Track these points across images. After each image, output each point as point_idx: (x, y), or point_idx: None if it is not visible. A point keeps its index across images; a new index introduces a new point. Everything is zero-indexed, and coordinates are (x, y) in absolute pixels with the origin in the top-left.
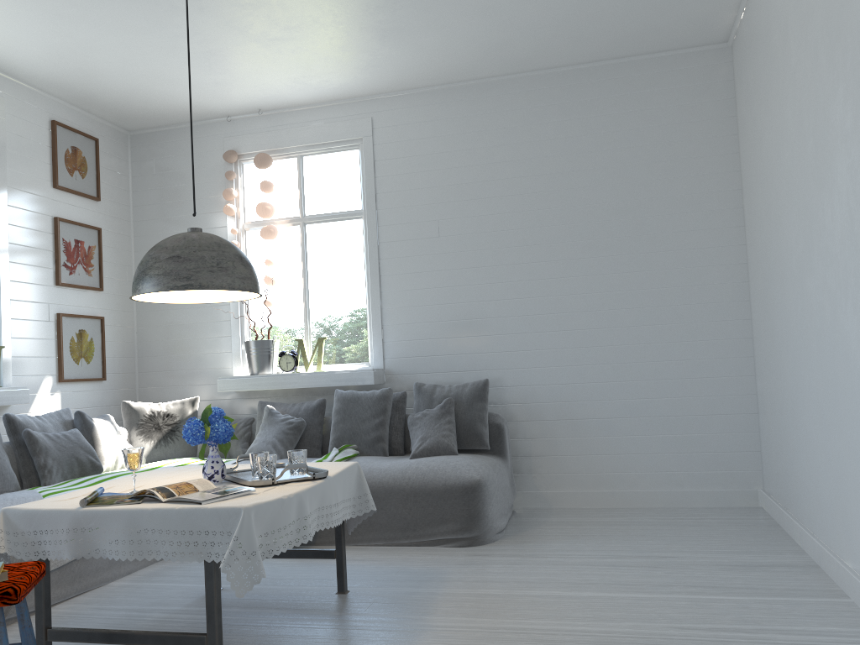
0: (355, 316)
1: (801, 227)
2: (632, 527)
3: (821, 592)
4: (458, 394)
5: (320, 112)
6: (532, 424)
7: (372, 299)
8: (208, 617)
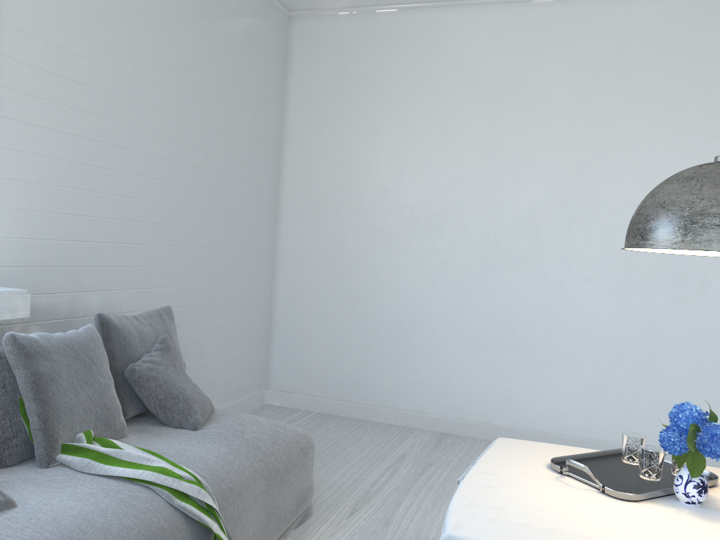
0: None
1: (469, 216)
2: None
3: None
4: (158, 328)
5: None
6: None
7: None
8: None
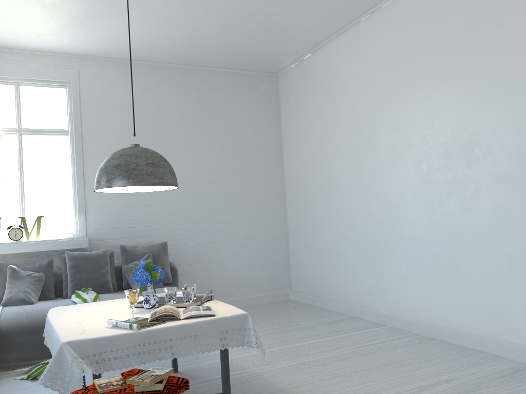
0: (62, 201)
1: (351, 170)
2: (254, 315)
3: (375, 325)
4: (151, 251)
5: (37, 57)
6: (182, 267)
7: (78, 190)
8: (225, 382)
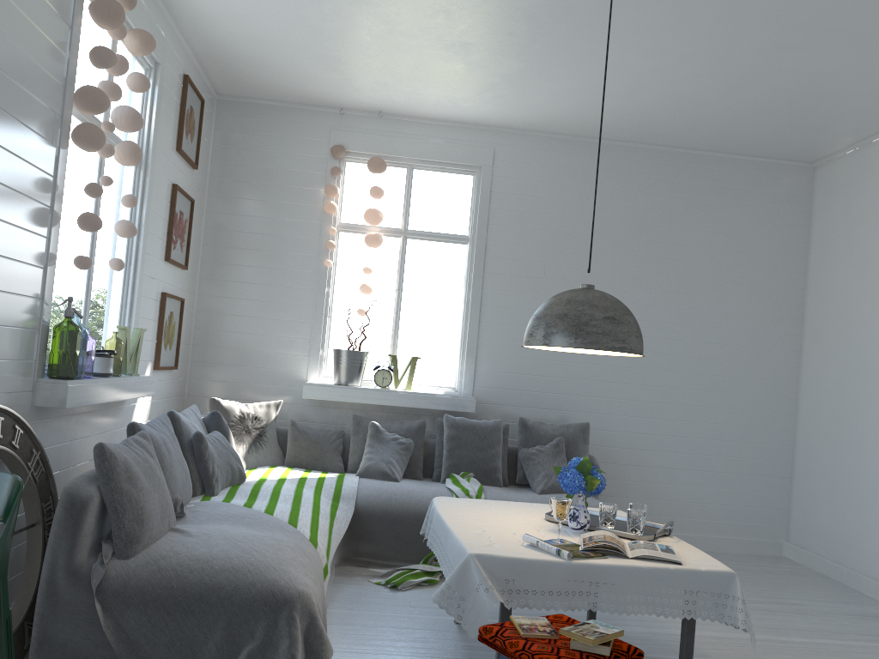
0: (446, 339)
1: None
2: None
3: None
4: (564, 434)
5: (441, 129)
6: (605, 466)
7: (470, 326)
8: None
